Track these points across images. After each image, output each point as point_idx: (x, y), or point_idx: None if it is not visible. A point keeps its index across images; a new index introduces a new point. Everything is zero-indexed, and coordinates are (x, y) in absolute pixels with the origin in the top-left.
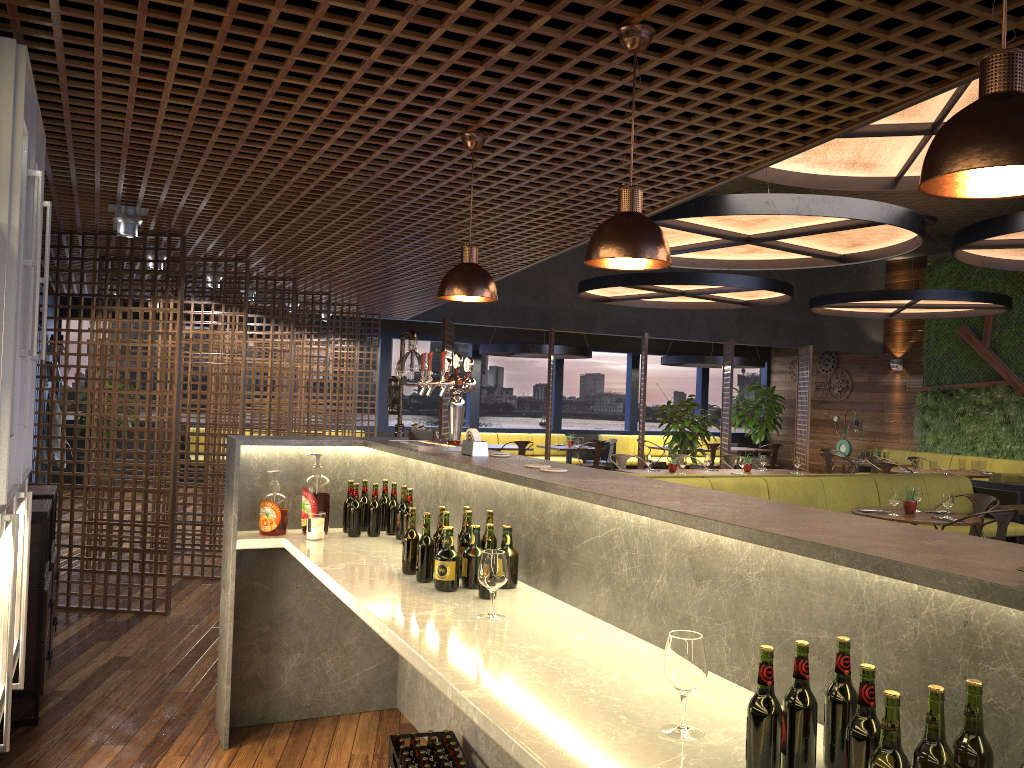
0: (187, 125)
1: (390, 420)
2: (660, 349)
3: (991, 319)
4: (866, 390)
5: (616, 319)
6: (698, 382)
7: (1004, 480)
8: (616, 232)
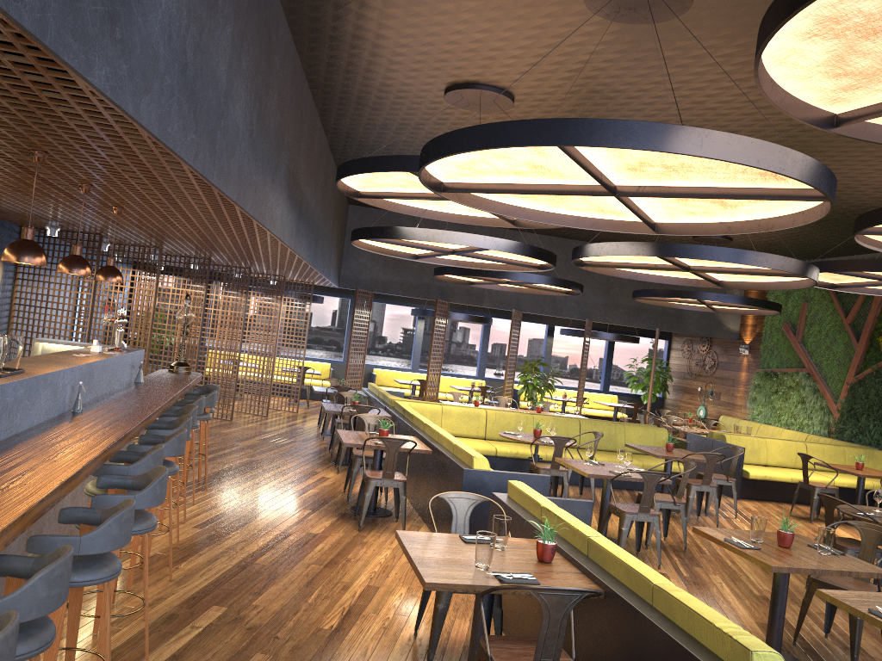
0: (8, 197)
1: (379, 360)
2: (573, 323)
3: (804, 318)
4: (725, 368)
5: (500, 297)
6: (605, 351)
7: (716, 437)
8: (61, 262)
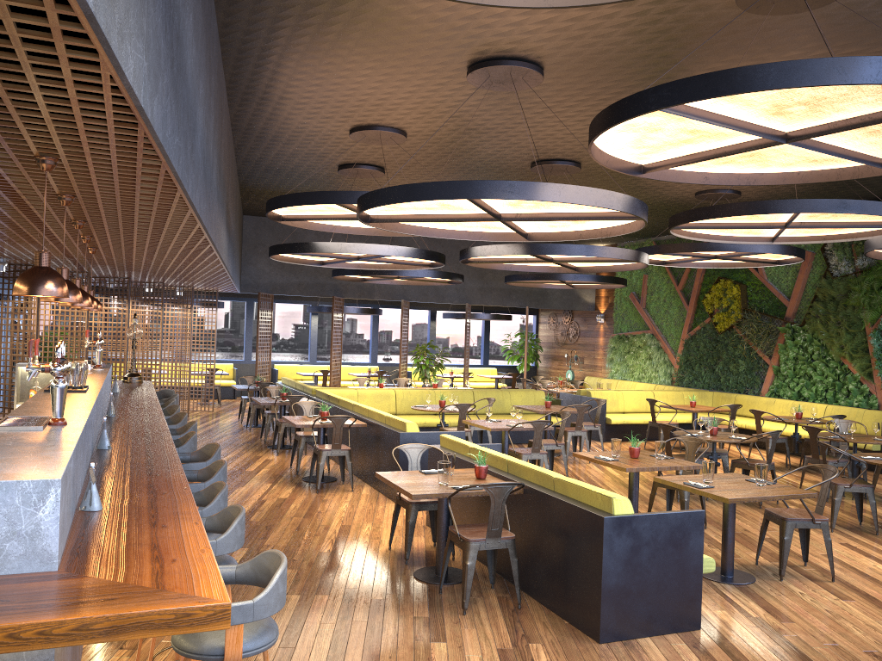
0: None
1: (274, 356)
2: (452, 307)
3: (645, 288)
4: (586, 336)
5: (389, 290)
6: (482, 330)
7: (583, 394)
8: None
